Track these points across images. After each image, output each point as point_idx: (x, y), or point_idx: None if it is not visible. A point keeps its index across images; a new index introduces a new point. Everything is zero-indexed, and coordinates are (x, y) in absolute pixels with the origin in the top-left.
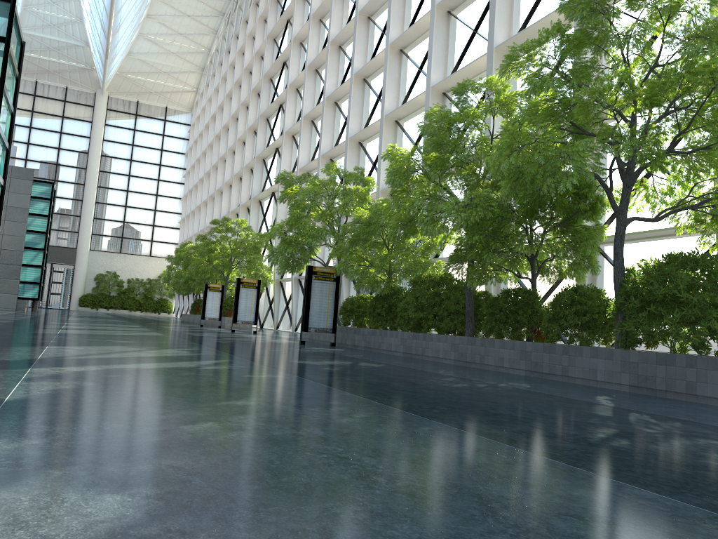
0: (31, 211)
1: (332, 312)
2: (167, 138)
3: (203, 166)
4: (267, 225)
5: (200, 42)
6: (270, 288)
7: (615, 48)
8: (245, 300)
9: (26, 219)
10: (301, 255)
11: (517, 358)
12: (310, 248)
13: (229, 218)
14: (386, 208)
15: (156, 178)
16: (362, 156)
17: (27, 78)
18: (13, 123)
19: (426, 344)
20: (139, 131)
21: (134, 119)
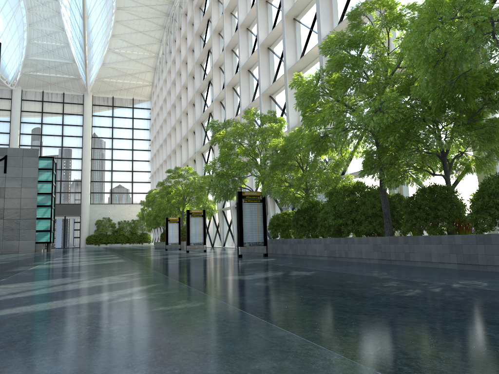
0: (39, 179)
1: (262, 228)
2: (136, 120)
3: (162, 136)
4: None
5: (151, 49)
6: (216, 217)
7: None
8: (195, 226)
9: (37, 185)
10: (232, 184)
11: (446, 253)
12: (239, 178)
13: (179, 167)
14: (298, 130)
15: (131, 149)
16: (273, 106)
17: (36, 90)
18: None
19: (348, 247)
20: (116, 117)
21: (112, 109)
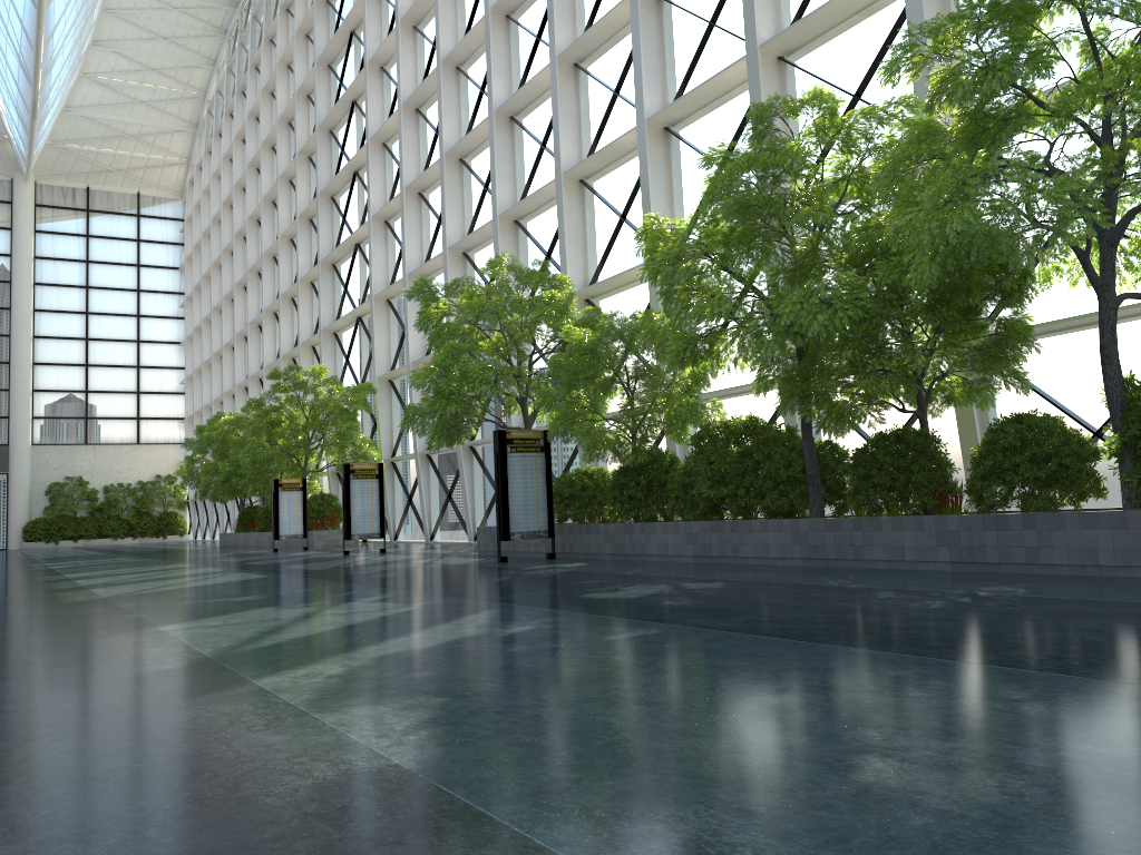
0: None
1: (545, 503)
2: (146, 245)
3: (217, 286)
4: (354, 372)
5: (187, 81)
6: None
7: (1099, 16)
8: (361, 499)
9: None
10: (470, 414)
11: (931, 545)
12: (484, 402)
13: (298, 367)
14: (646, 320)
15: (134, 313)
16: (522, 243)
17: None
18: None
19: (740, 539)
20: (97, 237)
21: (86, 218)
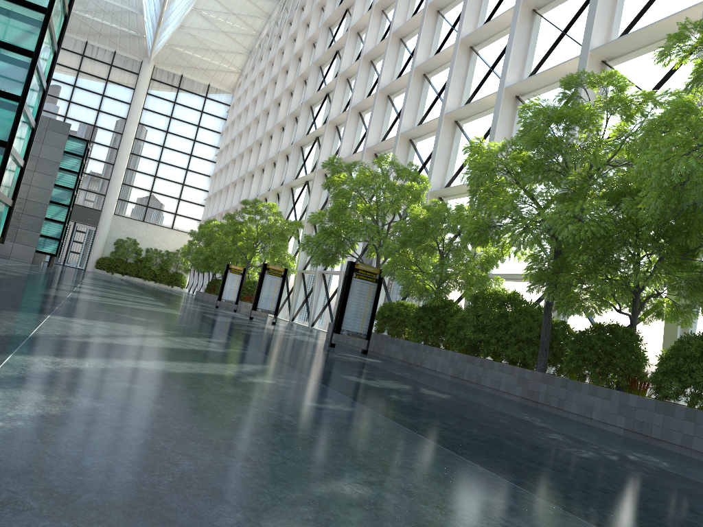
0: (61, 166)
1: (369, 316)
2: (206, 115)
3: (237, 147)
4: (296, 214)
5: (251, 24)
6: (290, 278)
7: None
8: (269, 287)
9: (56, 173)
10: (340, 248)
11: (613, 412)
12: (351, 243)
13: (260, 201)
14: (458, 208)
15: (189, 153)
16: (410, 154)
17: (78, 37)
18: (55, 64)
19: (484, 372)
20: (179, 105)
21: (176, 92)
